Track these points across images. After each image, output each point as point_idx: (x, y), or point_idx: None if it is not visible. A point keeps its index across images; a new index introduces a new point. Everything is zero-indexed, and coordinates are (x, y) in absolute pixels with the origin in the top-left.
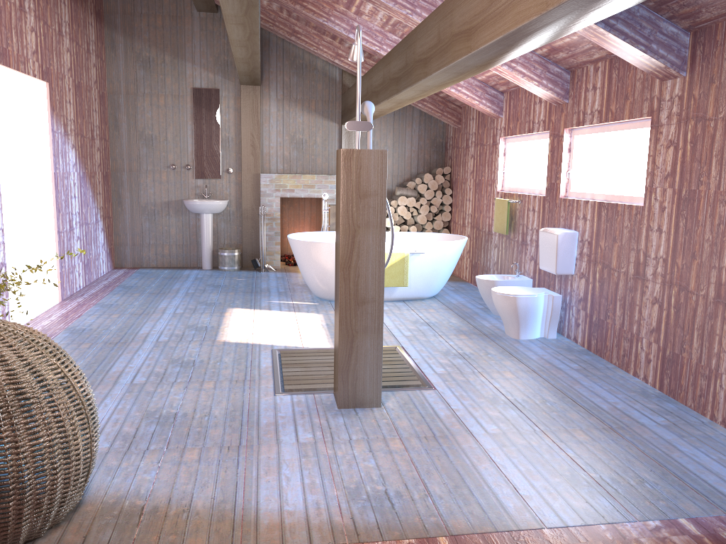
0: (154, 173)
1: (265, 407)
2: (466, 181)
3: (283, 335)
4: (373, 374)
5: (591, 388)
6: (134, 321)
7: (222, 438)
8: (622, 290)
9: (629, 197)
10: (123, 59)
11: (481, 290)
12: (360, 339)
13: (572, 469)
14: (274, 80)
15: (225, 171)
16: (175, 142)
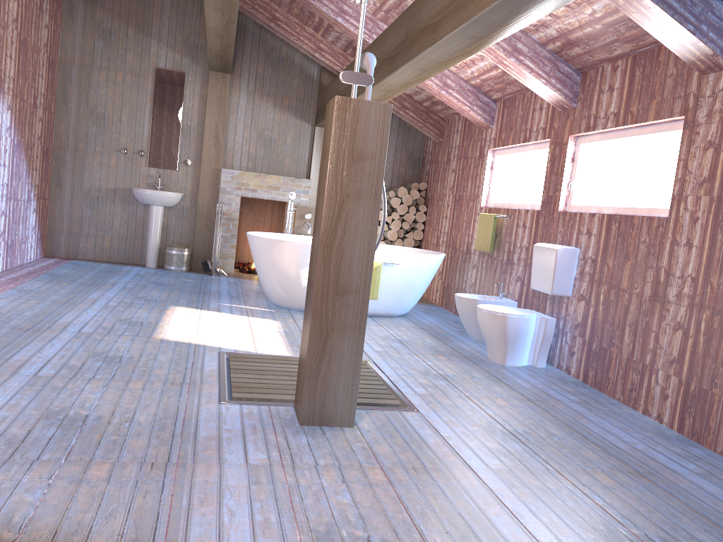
0: (102, 155)
1: (206, 417)
2: (444, 197)
3: (233, 338)
4: (348, 384)
5: (600, 424)
6: (55, 308)
7: (145, 451)
8: (633, 314)
9: (648, 209)
10: (81, 27)
11: (461, 309)
12: (336, 339)
13: (607, 522)
14: (246, 70)
15: (183, 162)
16: (130, 124)
